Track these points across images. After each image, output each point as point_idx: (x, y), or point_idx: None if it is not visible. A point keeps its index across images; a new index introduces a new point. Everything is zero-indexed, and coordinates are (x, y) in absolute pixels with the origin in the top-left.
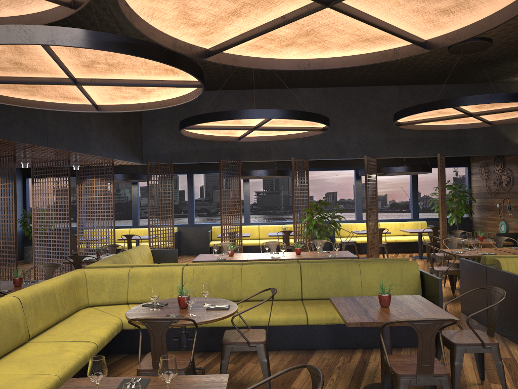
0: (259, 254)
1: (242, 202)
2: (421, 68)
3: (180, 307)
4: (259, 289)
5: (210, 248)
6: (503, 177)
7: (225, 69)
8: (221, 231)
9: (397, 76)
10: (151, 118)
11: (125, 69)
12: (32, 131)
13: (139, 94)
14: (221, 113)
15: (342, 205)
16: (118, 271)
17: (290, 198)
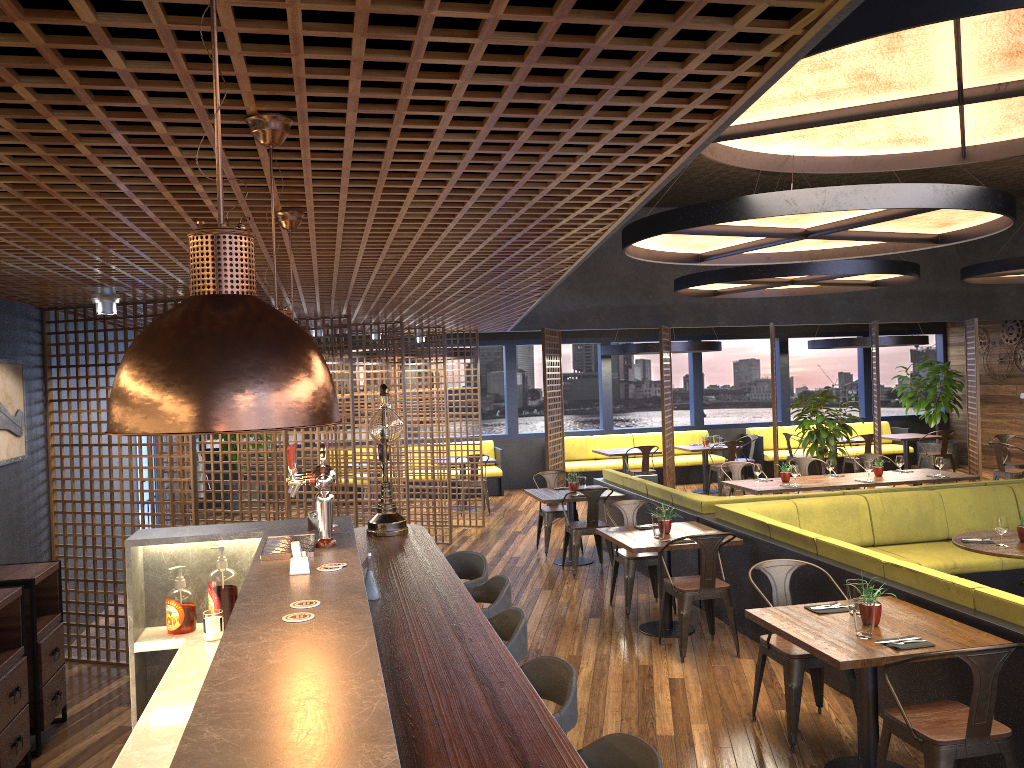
0: (815, 477)
1: (537, 392)
2: None
3: None
4: (969, 523)
5: None
6: (1022, 352)
7: (704, 181)
8: (663, 444)
9: None
10: None
11: (900, 222)
12: None
13: (804, 244)
14: (811, 263)
15: (713, 396)
16: (784, 505)
17: (621, 385)
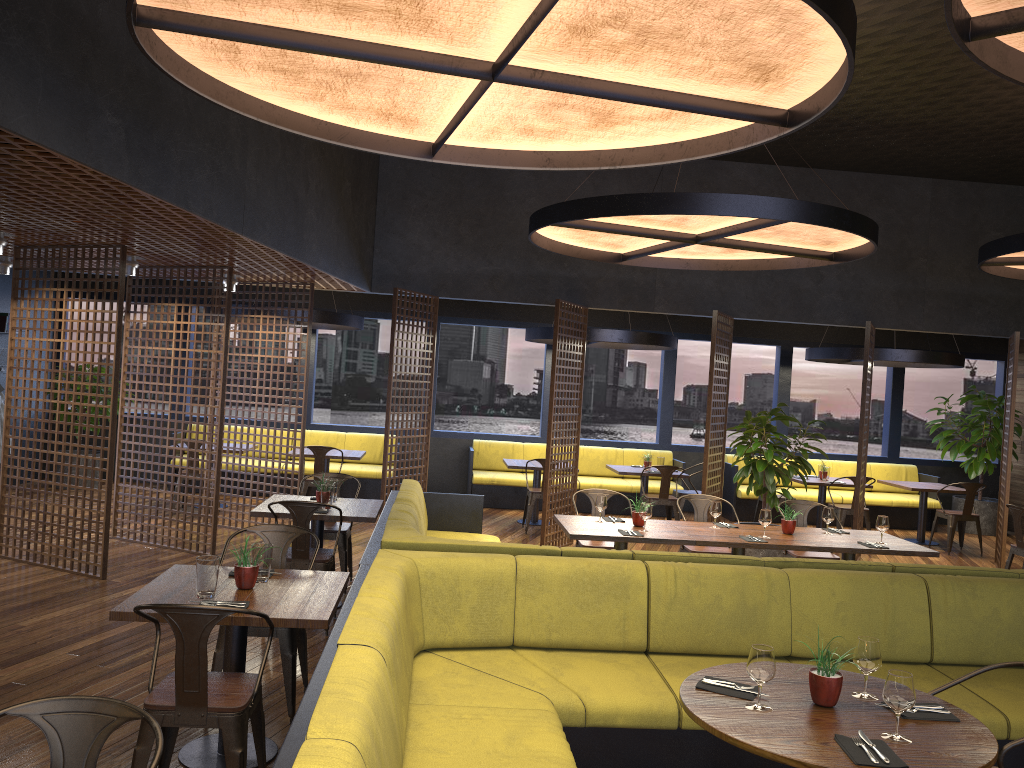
0: (694, 525)
1: (507, 389)
2: (1019, 146)
3: (819, 704)
4: (834, 634)
5: (471, 487)
6: None
7: None
8: (546, 458)
9: (953, 158)
10: (399, 192)
11: (659, 53)
12: (222, 193)
13: (576, 127)
14: (678, 196)
15: None
16: (492, 565)
17: (608, 391)
